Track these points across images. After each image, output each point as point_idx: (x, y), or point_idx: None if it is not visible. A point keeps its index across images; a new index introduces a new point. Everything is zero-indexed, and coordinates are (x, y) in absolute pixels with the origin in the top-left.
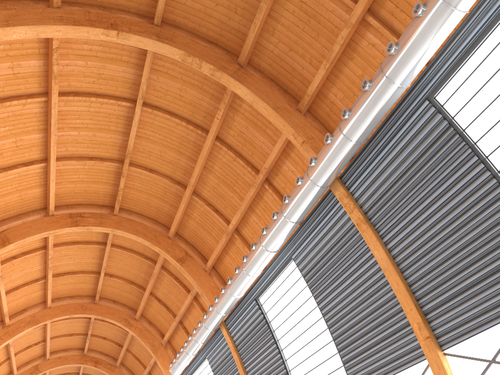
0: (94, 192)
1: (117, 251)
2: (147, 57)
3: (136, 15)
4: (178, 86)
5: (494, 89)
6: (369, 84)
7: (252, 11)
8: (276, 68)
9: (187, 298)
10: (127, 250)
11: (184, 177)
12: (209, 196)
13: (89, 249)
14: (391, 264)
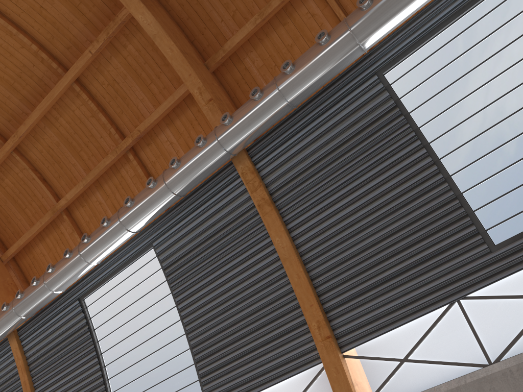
0: None
1: None
2: None
3: None
4: None
5: (450, 76)
6: (327, 37)
7: None
8: (188, 11)
9: None
10: None
11: (8, 124)
12: (39, 158)
13: None
14: (294, 254)
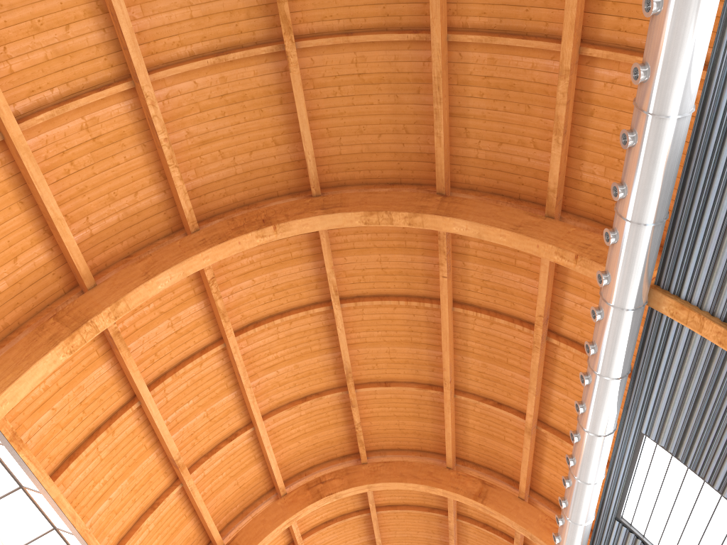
0: (326, 441)
1: (388, 514)
2: (321, 239)
3: (289, 196)
4: (375, 257)
5: None
6: (631, 136)
7: (427, 121)
8: (492, 176)
9: None
10: (400, 508)
11: (434, 373)
12: (479, 386)
13: (349, 524)
14: None
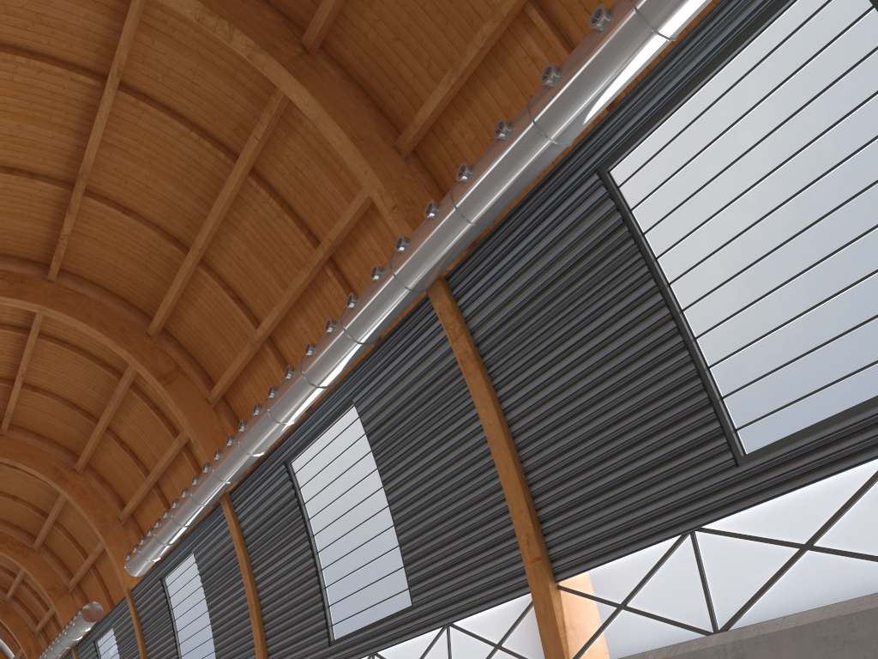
0: (14, 233)
1: (51, 347)
2: None
3: None
4: (191, 64)
5: (697, 176)
6: (507, 130)
7: None
8: (369, 67)
9: (172, 446)
10: (69, 347)
11: (188, 231)
12: (229, 272)
13: None
14: (503, 435)
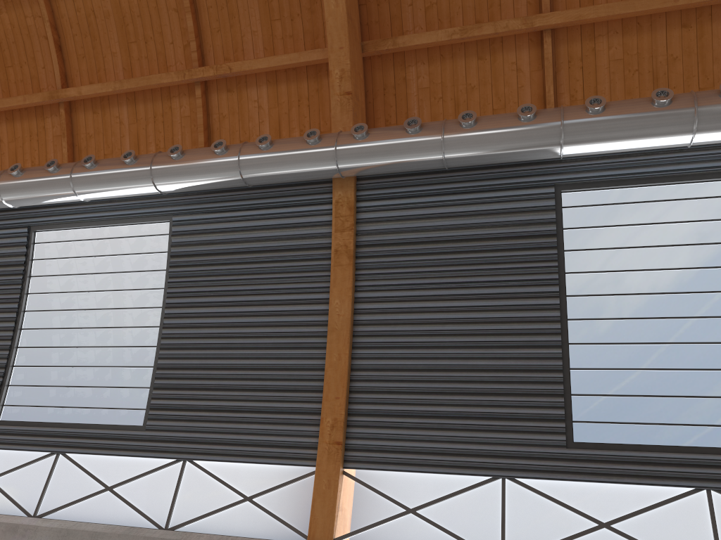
0: None
1: None
2: None
3: None
4: None
5: (629, 238)
6: (532, 116)
7: None
8: None
9: None
10: None
11: None
12: (70, 16)
13: None
14: (349, 330)
